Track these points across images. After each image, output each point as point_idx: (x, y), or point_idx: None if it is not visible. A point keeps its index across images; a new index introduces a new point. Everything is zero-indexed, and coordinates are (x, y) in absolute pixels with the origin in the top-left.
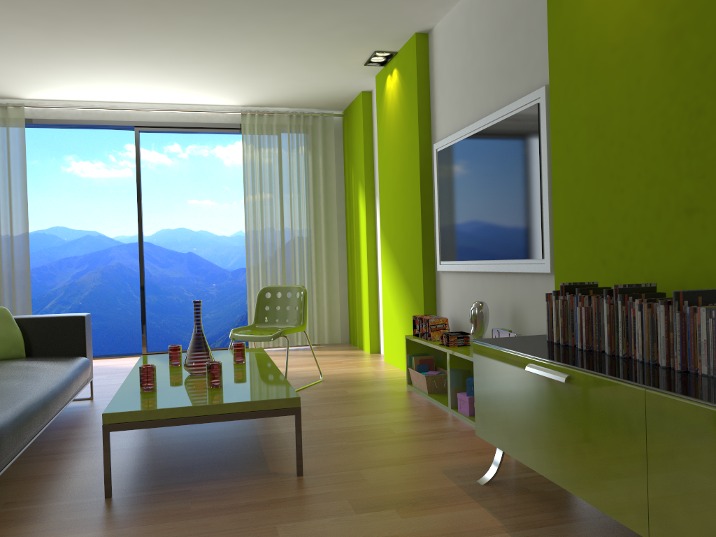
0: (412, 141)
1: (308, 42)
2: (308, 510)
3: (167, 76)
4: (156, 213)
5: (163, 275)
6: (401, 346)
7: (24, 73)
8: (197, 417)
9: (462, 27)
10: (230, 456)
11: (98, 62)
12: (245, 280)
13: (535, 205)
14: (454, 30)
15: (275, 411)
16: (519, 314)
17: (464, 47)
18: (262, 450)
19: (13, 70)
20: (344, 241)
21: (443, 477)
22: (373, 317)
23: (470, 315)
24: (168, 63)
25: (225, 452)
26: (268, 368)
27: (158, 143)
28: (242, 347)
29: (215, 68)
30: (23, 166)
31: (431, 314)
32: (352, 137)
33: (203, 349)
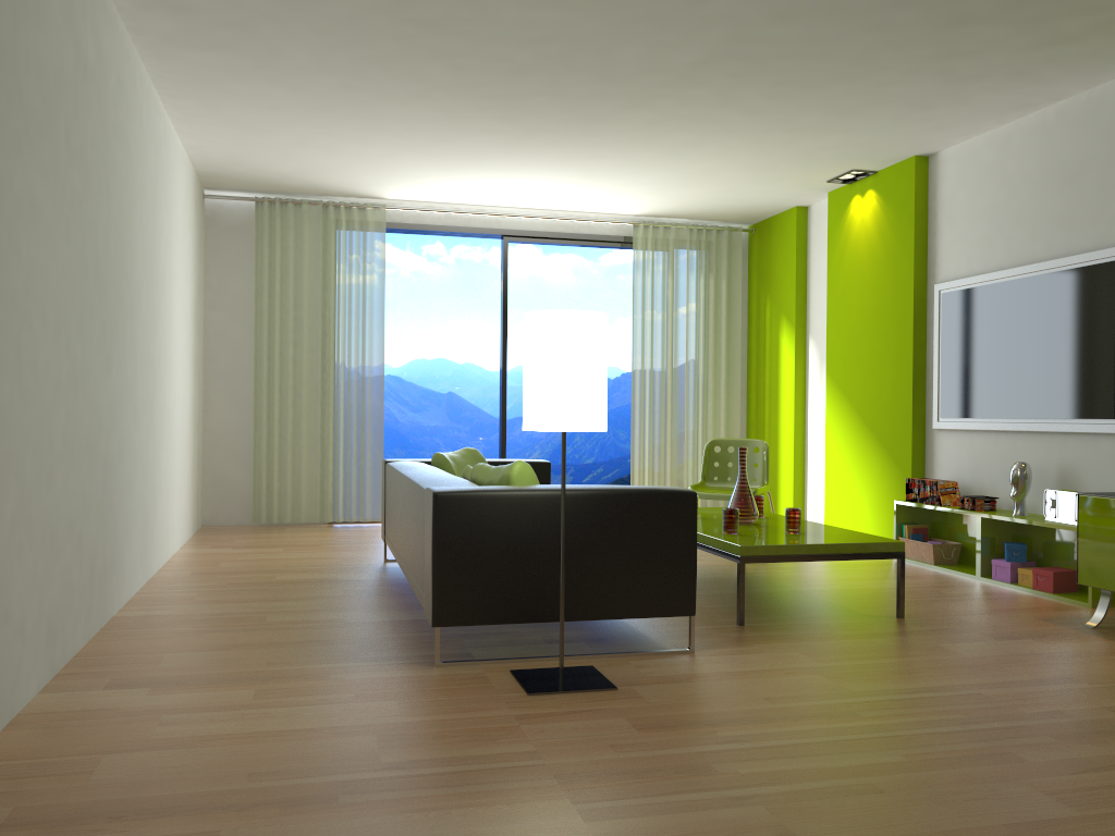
0: (900, 278)
1: (785, 159)
2: (950, 637)
3: (585, 184)
4: (408, 337)
5: (414, 423)
6: (861, 516)
7: (426, 174)
8: (817, 554)
9: (992, 161)
10: (801, 603)
11: (525, 168)
12: (523, 434)
13: (1105, 364)
14: (978, 161)
15: (882, 554)
16: (1071, 476)
17: (994, 183)
18: (827, 601)
19: (417, 172)
20: (744, 388)
21: (1045, 622)
22: (797, 483)
23: (1012, 476)
24: (602, 172)
25: (790, 601)
26: (807, 522)
27: (415, 241)
28: (763, 500)
29: (650, 178)
30: (380, 281)
31: (927, 478)
32: (769, 259)
33: (751, 498)
